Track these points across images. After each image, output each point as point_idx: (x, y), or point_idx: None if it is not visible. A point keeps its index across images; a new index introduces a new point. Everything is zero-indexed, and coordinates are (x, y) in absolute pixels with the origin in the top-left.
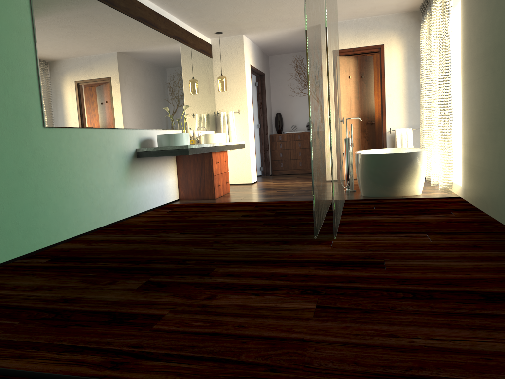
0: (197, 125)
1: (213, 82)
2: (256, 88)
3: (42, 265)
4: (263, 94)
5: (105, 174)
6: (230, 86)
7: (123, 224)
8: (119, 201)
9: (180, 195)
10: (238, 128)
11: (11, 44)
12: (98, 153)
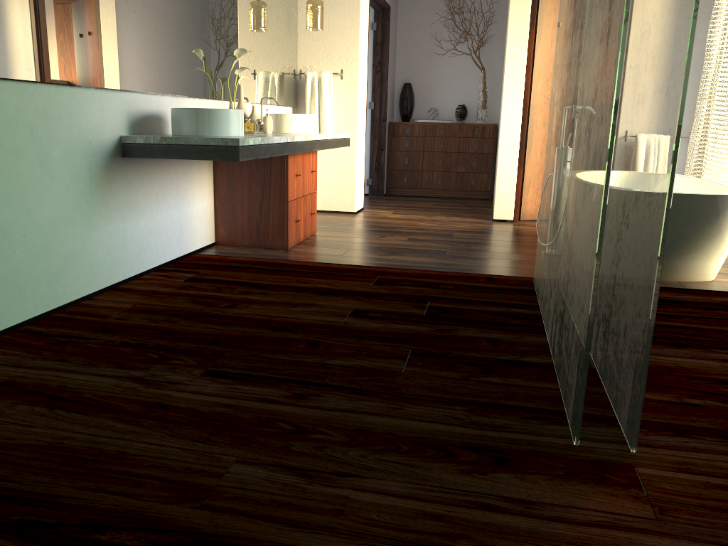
0: (260, 93)
1: (297, 11)
2: (373, 33)
3: None
4: (384, 47)
5: (33, 197)
6: (328, 21)
7: (76, 314)
8: (70, 257)
9: (218, 235)
10: (339, 106)
11: None
12: (11, 145)
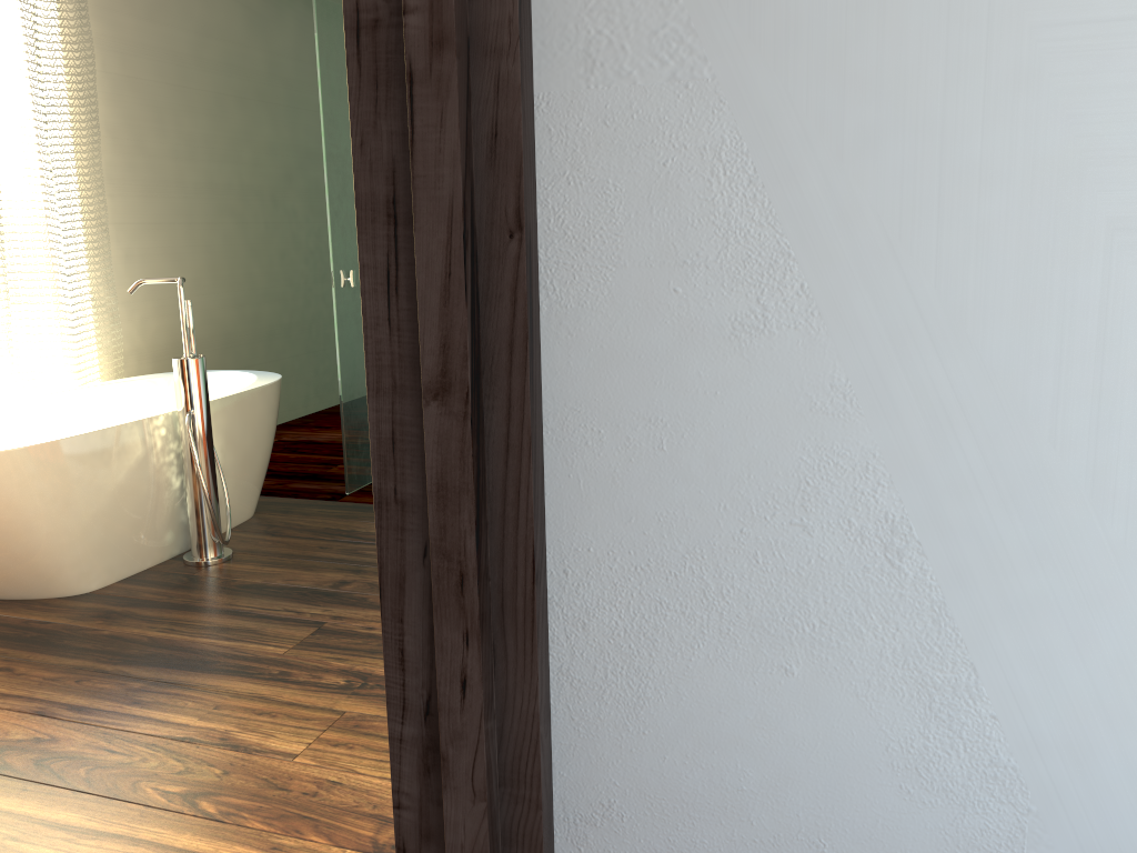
0: None
1: None
2: None
3: None
4: None
5: None
6: None
7: None
8: None
9: None
10: None
11: None
12: None
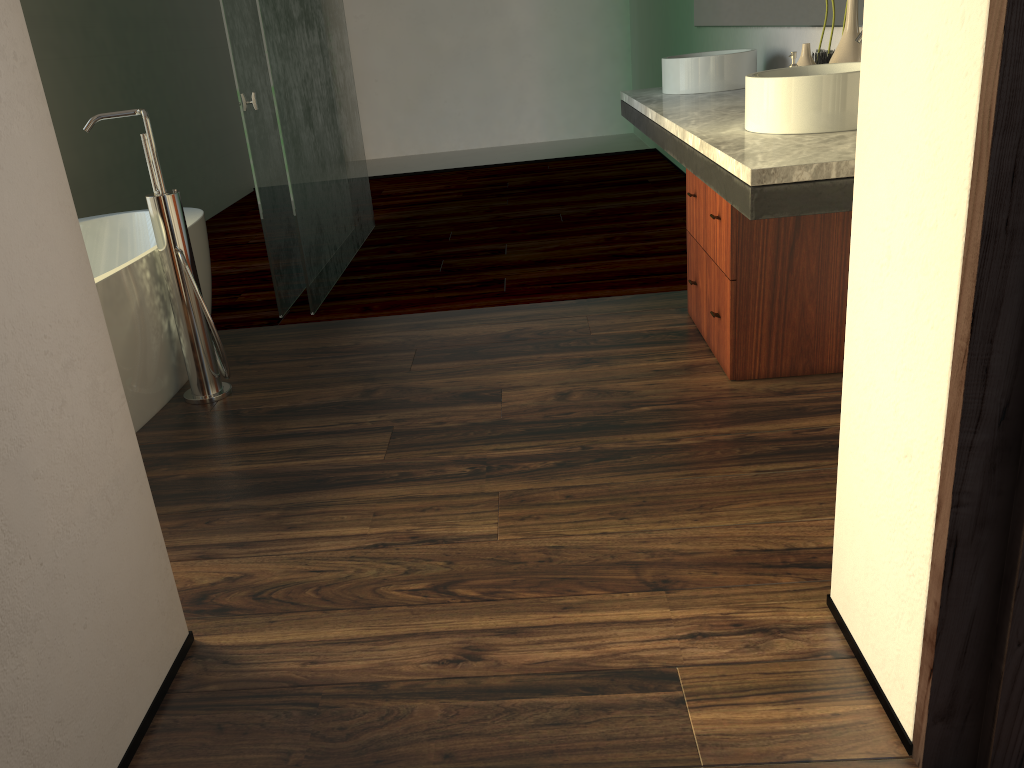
0: None
1: None
2: None
3: (637, 178)
4: None
5: None
6: None
7: None
8: None
9: None
10: None
11: None
12: None
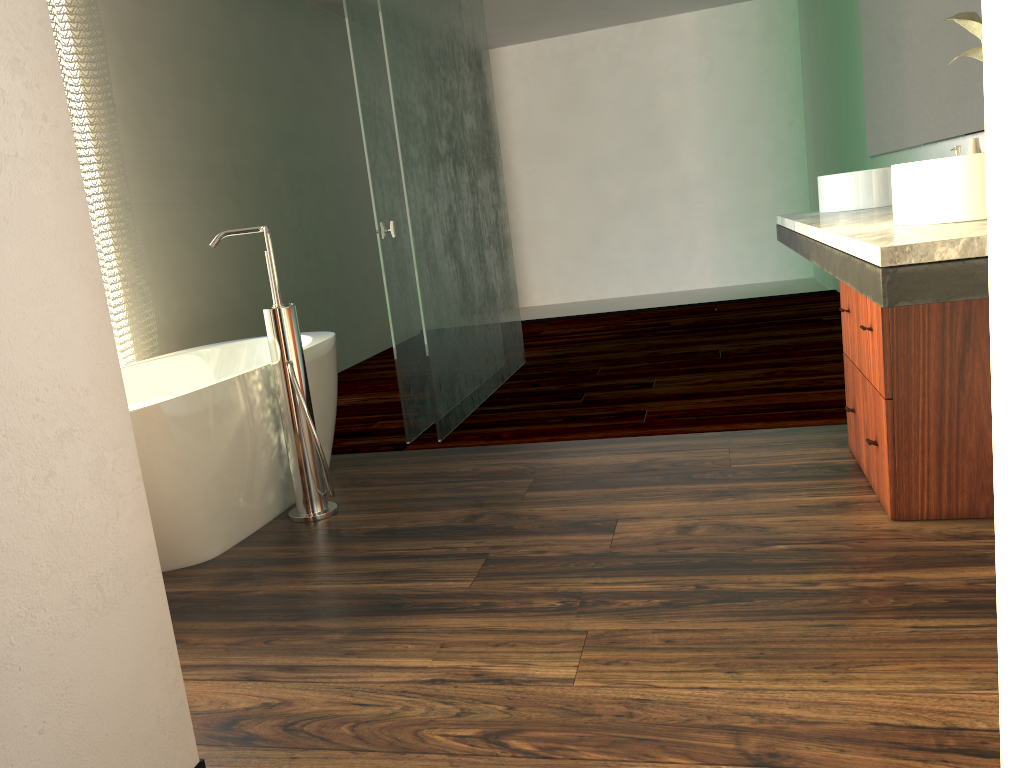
0: None
1: None
2: None
3: (810, 317)
4: None
5: None
6: None
7: None
8: None
9: None
10: None
11: (858, 53)
12: None
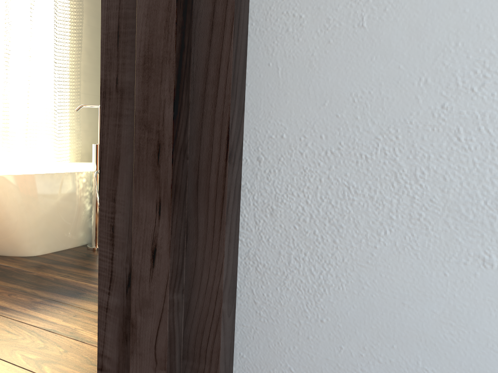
0: None
1: None
2: None
3: None
4: None
5: None
6: None
7: None
8: None
9: None
10: None
11: None
12: None
